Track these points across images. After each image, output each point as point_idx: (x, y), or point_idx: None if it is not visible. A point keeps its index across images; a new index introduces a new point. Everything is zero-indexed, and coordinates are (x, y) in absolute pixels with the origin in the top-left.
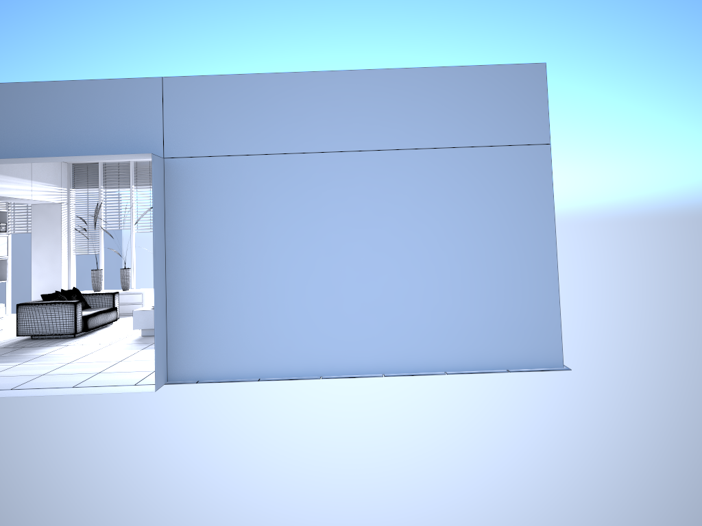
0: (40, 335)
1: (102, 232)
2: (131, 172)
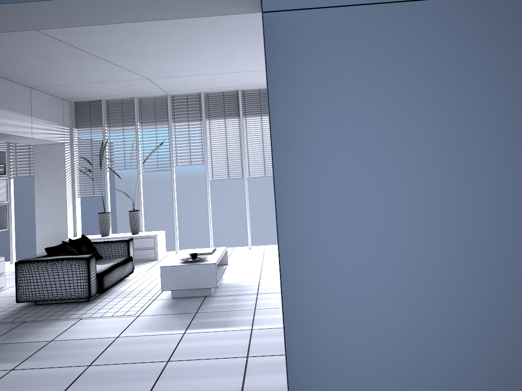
0: (45, 300)
1: (107, 173)
2: (136, 108)
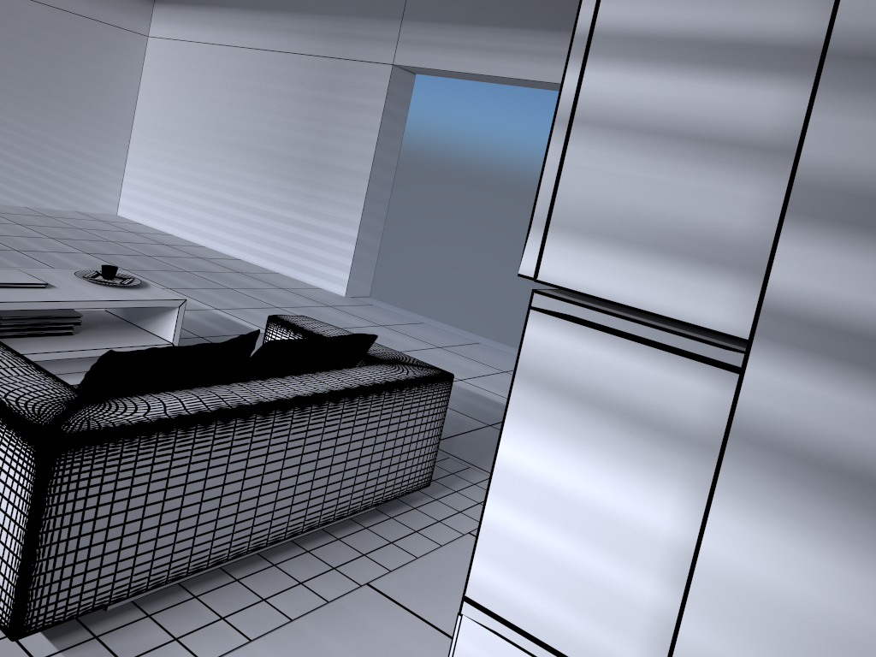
0: None
1: None
2: None
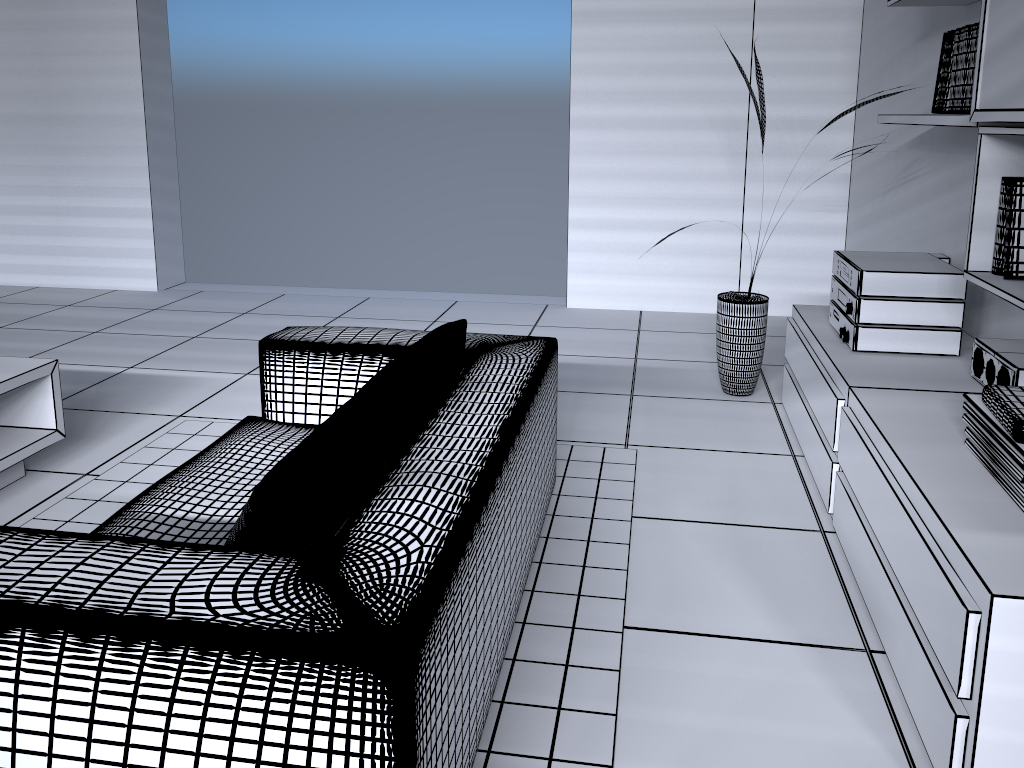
0: None
1: None
2: None
